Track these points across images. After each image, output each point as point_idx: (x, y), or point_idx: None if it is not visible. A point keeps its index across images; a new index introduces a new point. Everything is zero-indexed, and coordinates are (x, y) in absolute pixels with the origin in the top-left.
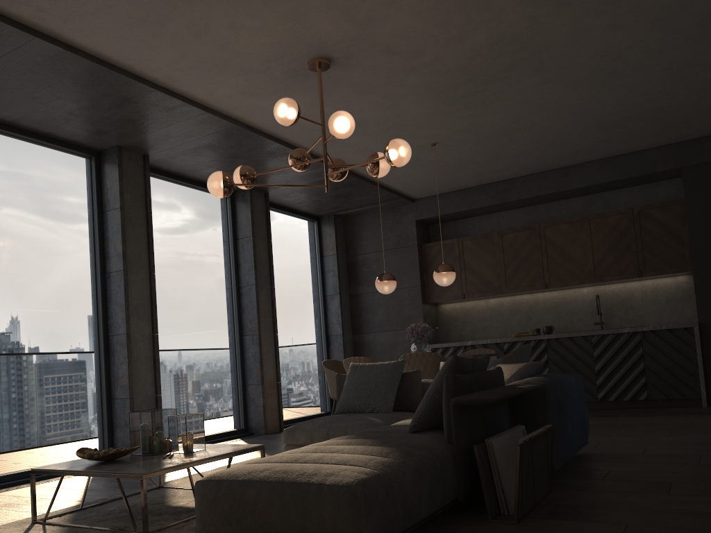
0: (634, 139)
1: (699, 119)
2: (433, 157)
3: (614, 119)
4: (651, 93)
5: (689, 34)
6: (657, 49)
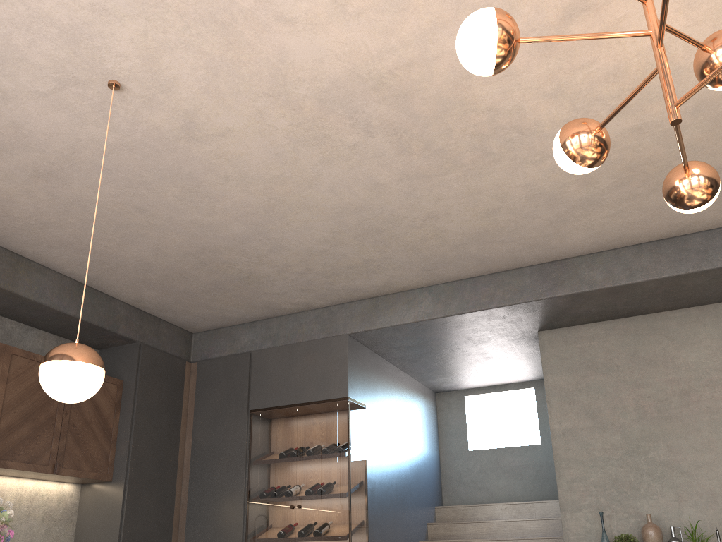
0: (150, 283)
1: (218, 305)
2: (17, 87)
3: (228, 256)
4: (306, 264)
5: (445, 254)
6: (421, 245)
